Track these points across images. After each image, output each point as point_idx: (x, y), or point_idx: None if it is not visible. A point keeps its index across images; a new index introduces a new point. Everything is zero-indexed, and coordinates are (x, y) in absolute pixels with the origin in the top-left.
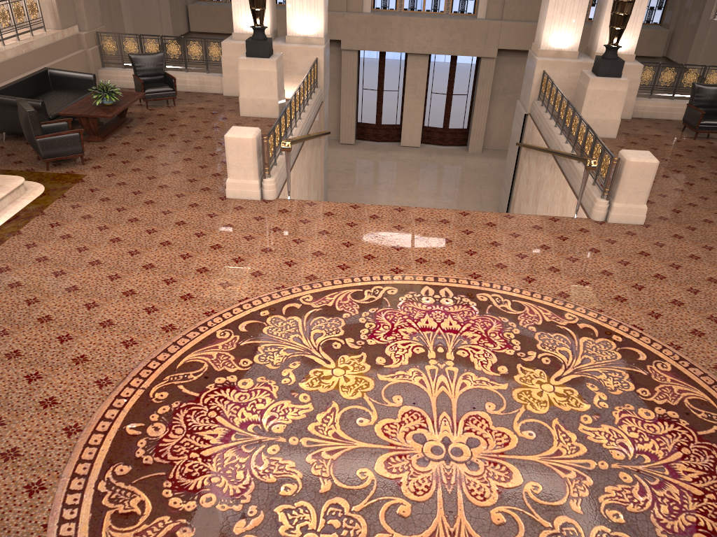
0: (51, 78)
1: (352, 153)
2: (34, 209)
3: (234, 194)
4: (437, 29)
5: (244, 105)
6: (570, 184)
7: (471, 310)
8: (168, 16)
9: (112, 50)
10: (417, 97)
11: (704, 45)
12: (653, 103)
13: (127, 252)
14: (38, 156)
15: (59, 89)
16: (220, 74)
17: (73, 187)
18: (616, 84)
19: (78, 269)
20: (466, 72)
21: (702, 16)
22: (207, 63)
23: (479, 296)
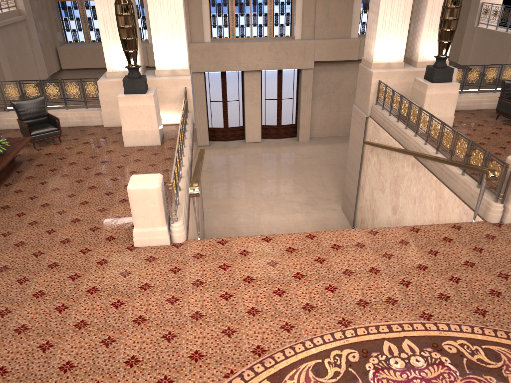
0: None
1: (209, 153)
2: None
3: (143, 242)
4: (266, 50)
5: (127, 137)
6: (445, 184)
7: (449, 370)
8: (41, 59)
9: None
10: (255, 104)
11: (472, 46)
12: (465, 98)
13: (37, 347)
14: None
15: None
16: (99, 108)
17: None
18: (449, 88)
19: None
20: (290, 81)
21: (467, 24)
22: (85, 100)
23: (446, 347)
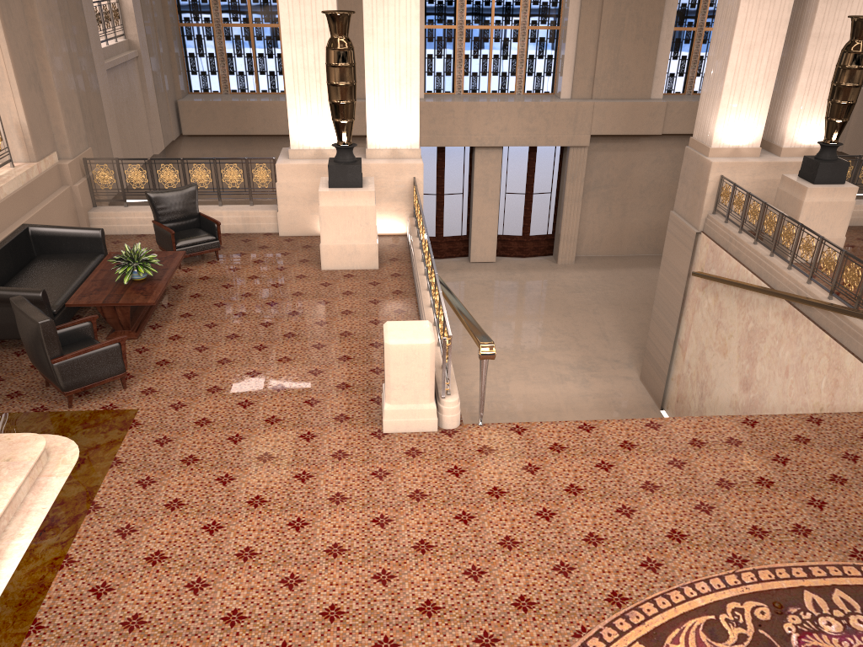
0: (34, 239)
1: None
2: (77, 498)
3: (397, 425)
4: (513, 114)
5: (328, 255)
6: (846, 348)
7: None
8: (157, 119)
9: (108, 182)
10: (490, 200)
11: (853, 120)
12: (856, 207)
13: (279, 583)
14: (53, 385)
15: (48, 255)
16: (271, 205)
17: (127, 439)
18: (841, 194)
19: (209, 640)
20: (549, 165)
21: None
22: (251, 191)
23: None
